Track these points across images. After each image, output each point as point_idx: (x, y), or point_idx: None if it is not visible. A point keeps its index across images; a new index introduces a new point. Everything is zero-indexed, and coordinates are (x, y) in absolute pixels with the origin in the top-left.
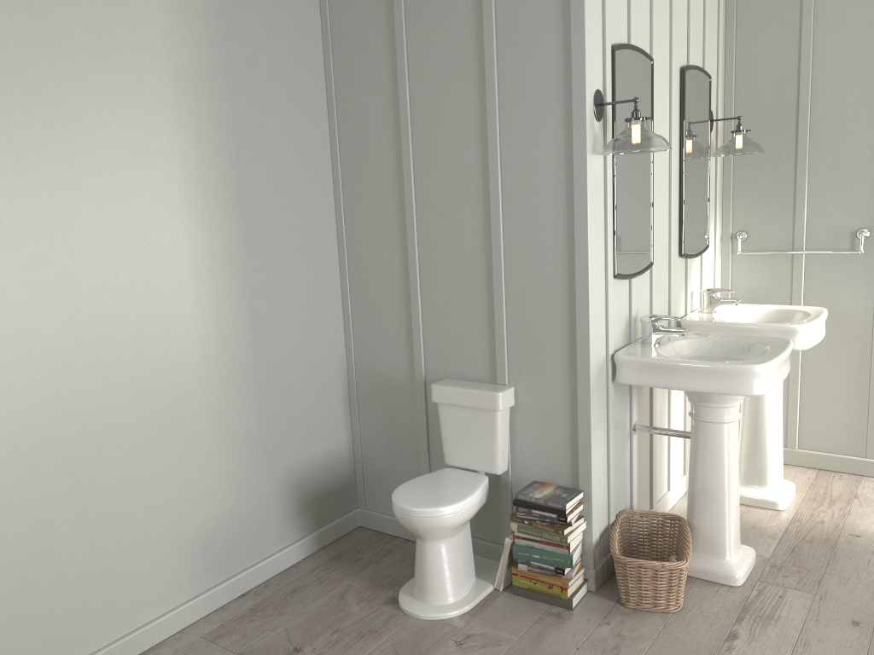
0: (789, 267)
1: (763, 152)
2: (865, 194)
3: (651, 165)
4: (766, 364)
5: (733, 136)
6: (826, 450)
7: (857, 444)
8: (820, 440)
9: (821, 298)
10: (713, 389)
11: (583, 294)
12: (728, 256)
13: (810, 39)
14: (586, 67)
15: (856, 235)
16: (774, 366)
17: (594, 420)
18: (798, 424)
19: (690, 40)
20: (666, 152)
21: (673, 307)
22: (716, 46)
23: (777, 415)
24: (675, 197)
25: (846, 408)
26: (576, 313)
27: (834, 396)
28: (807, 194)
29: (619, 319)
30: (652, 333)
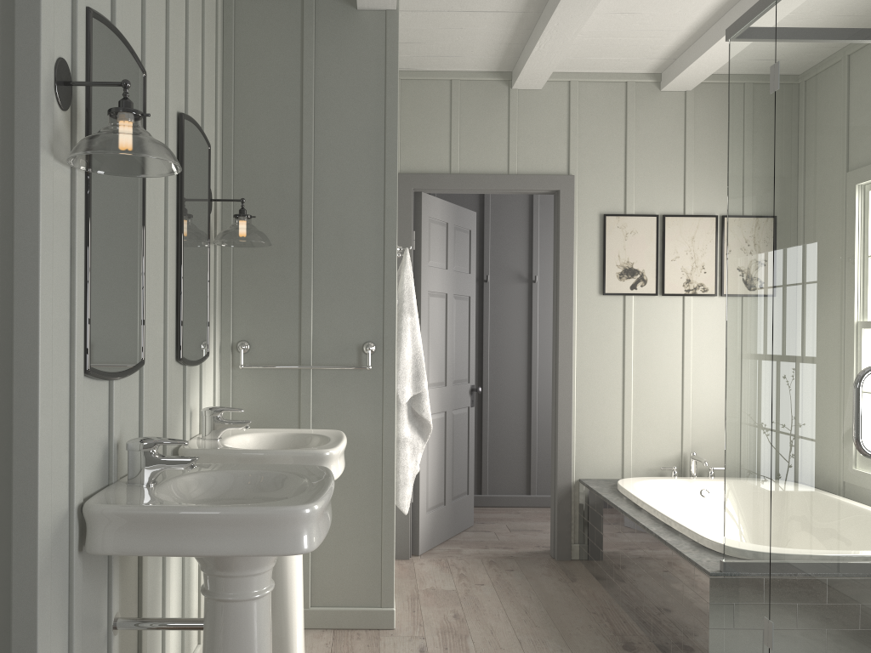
0: (296, 385)
1: (270, 243)
2: (369, 305)
3: (143, 218)
4: (318, 503)
5: (237, 221)
6: (341, 604)
7: (372, 592)
8: (335, 592)
9: (331, 420)
10: (245, 549)
11: (28, 397)
12: (229, 370)
13: (312, 131)
14: (43, 6)
15: (363, 349)
16: (326, 505)
17: (45, 631)
18: (311, 575)
19: (190, 85)
20: (161, 212)
21: (170, 430)
22: (214, 116)
23: (299, 570)
24: (172, 278)
25: (360, 549)
26: (14, 432)
27: (347, 536)
28: (314, 301)
29: (93, 444)
30: (145, 467)
